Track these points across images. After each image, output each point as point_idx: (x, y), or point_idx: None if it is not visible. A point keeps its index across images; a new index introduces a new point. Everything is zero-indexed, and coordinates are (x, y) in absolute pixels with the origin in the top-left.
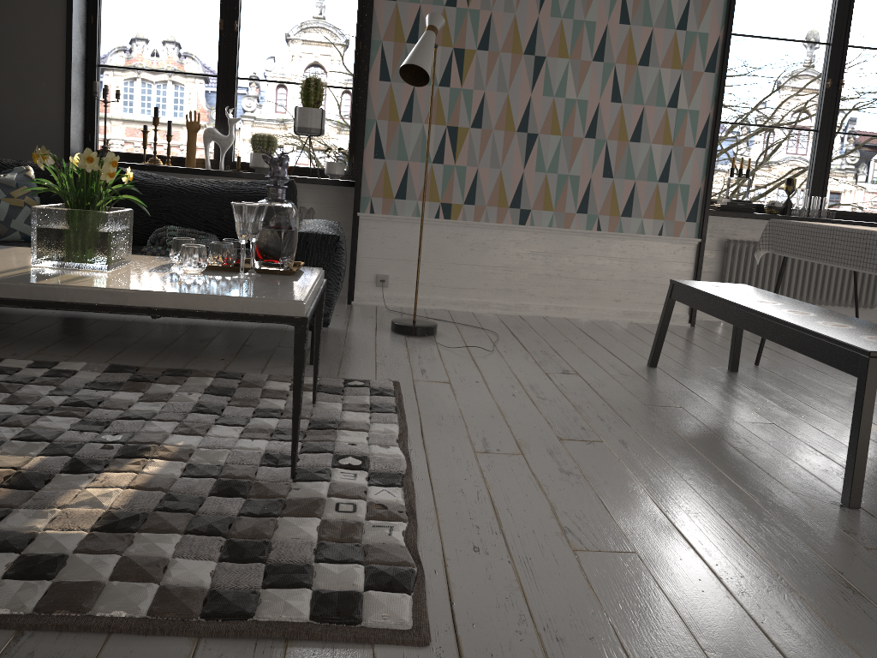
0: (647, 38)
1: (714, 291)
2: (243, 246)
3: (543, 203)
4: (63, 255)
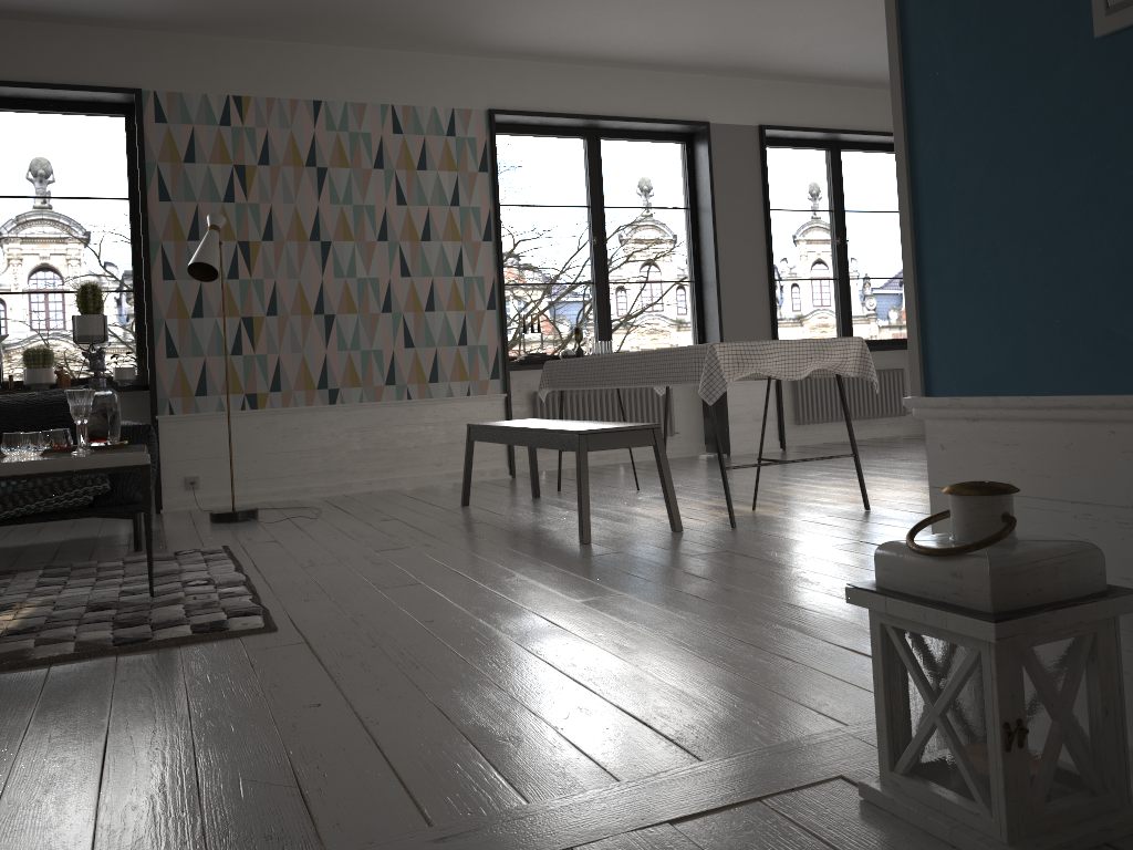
0: (425, 216)
1: (498, 424)
2: (79, 425)
3: (351, 380)
4: None
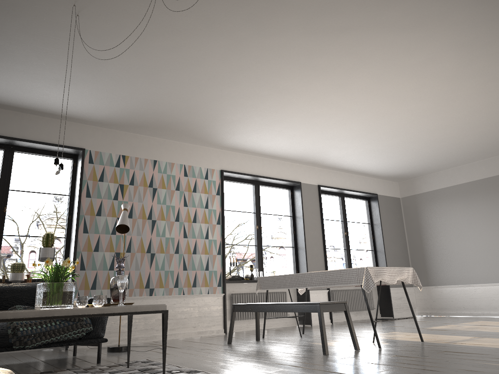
0: (194, 212)
1: (253, 303)
2: (122, 292)
3: (159, 284)
4: (55, 302)
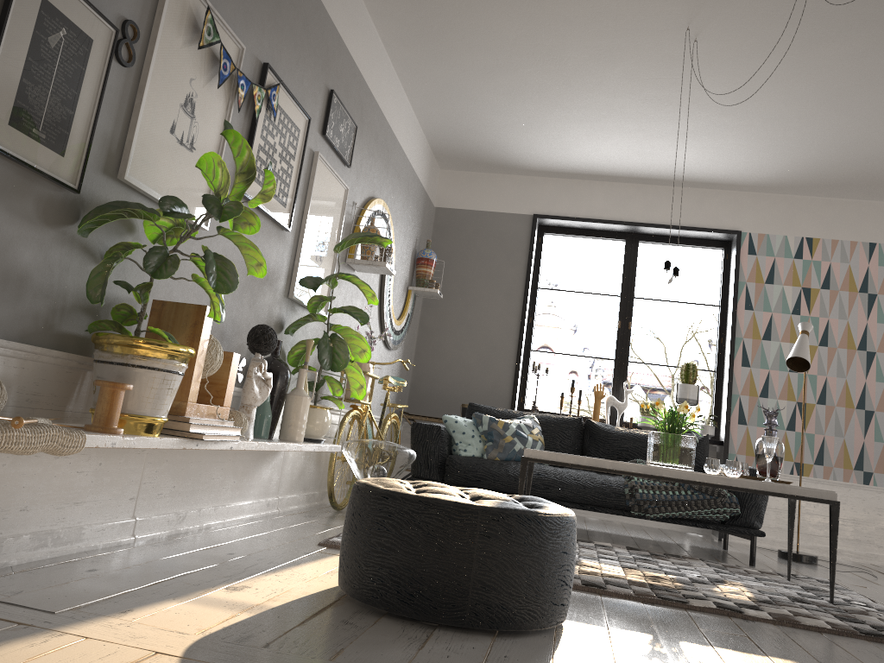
0: None
1: None
2: (769, 462)
3: (883, 467)
4: (668, 460)
